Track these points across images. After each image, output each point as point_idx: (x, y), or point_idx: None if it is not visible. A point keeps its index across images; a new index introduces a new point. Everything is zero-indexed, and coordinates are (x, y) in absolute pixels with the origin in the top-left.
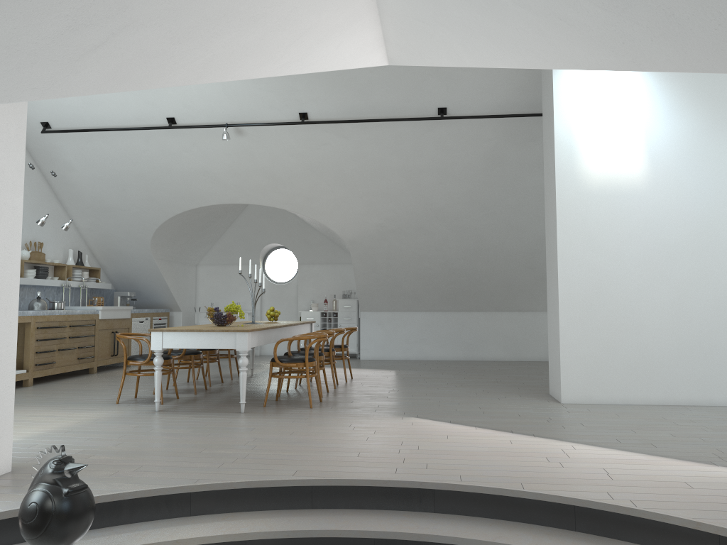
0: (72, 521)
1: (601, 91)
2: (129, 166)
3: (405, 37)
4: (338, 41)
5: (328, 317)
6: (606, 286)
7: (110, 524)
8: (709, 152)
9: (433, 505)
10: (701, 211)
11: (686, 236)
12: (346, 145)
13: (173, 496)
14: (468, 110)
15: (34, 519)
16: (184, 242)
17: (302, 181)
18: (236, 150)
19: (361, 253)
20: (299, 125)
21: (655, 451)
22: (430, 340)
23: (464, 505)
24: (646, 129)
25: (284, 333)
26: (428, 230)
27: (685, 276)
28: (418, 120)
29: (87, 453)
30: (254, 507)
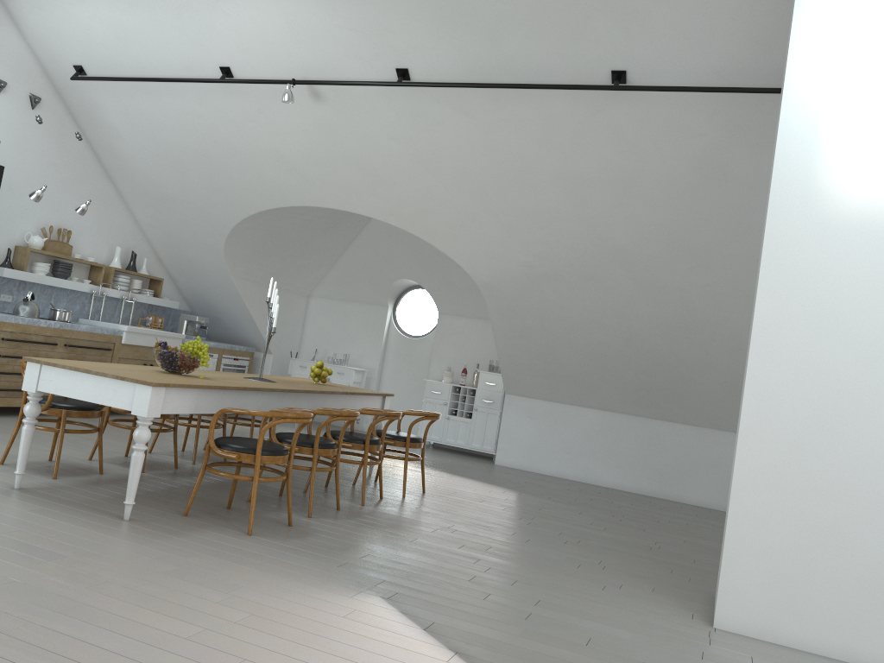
0: None
1: None
2: (184, 138)
3: None
4: None
5: (462, 394)
6: (844, 414)
7: None
8: None
9: None
10: None
11: None
12: (469, 128)
13: None
14: (664, 77)
15: None
16: (279, 259)
17: (409, 181)
18: (315, 124)
19: (501, 305)
20: (399, 89)
21: None
22: (602, 455)
23: None
24: None
25: (292, 402)
26: (602, 281)
27: None
28: (580, 92)
29: None
30: None
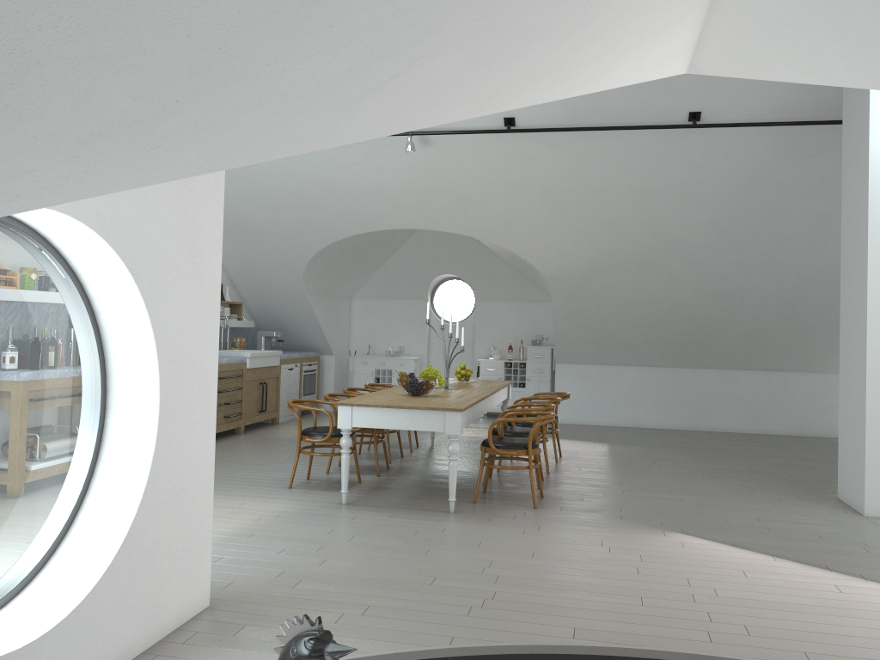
0: None
1: None
2: (284, 181)
3: (738, 41)
4: (647, 49)
5: (513, 368)
6: None
7: None
8: None
9: None
10: None
11: None
12: (560, 159)
13: None
14: (731, 115)
15: None
16: (340, 272)
17: (498, 203)
18: (419, 163)
19: (564, 293)
20: (503, 133)
21: None
22: (645, 402)
23: None
24: None
25: (487, 403)
26: (656, 266)
27: None
28: (660, 128)
29: (290, 578)
30: None
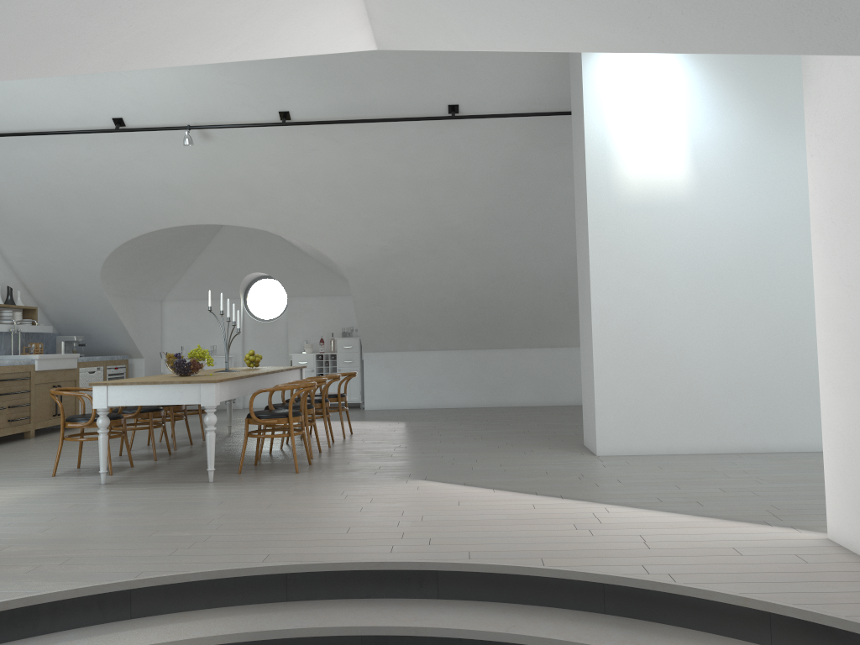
0: None
1: (639, 84)
2: (68, 179)
3: (392, 13)
4: (308, 18)
5: (325, 360)
6: (647, 316)
7: (24, 636)
8: (763, 156)
9: (436, 590)
10: (754, 225)
11: (737, 255)
12: (338, 151)
13: (108, 595)
14: (485, 107)
15: None
16: (143, 273)
17: (286, 195)
18: (203, 158)
19: (361, 282)
20: (280, 126)
21: (701, 511)
22: (448, 384)
23: (473, 588)
24: (691, 129)
25: (265, 382)
26: (441, 253)
27: (737, 302)
28: (425, 121)
29: (3, 544)
30: (214, 603)
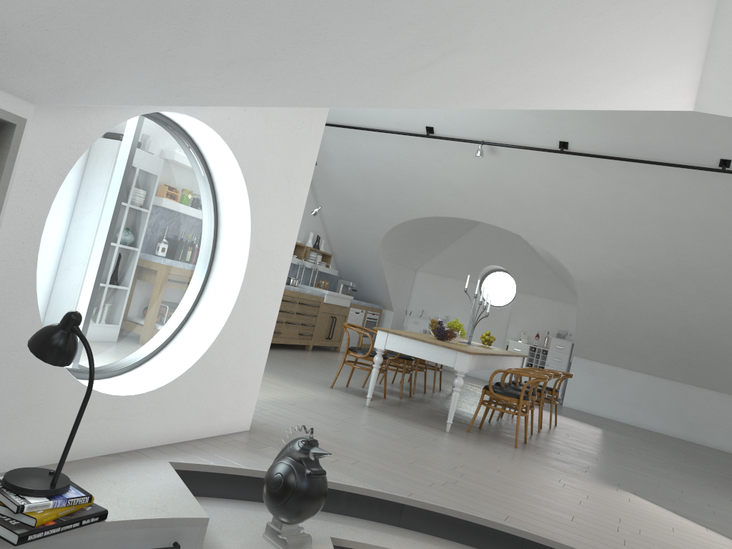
0: (308, 501)
1: None
2: (380, 166)
3: (729, 85)
4: (650, 81)
5: (536, 353)
6: None
7: (327, 510)
8: None
9: None
10: None
11: None
12: (601, 182)
13: (387, 502)
14: None
15: (277, 489)
16: (410, 246)
17: (544, 210)
18: (485, 168)
19: (589, 296)
20: (557, 153)
21: None
22: (646, 406)
23: None
24: None
25: (498, 361)
26: (673, 288)
27: None
28: (692, 169)
29: None
30: (460, 539)
